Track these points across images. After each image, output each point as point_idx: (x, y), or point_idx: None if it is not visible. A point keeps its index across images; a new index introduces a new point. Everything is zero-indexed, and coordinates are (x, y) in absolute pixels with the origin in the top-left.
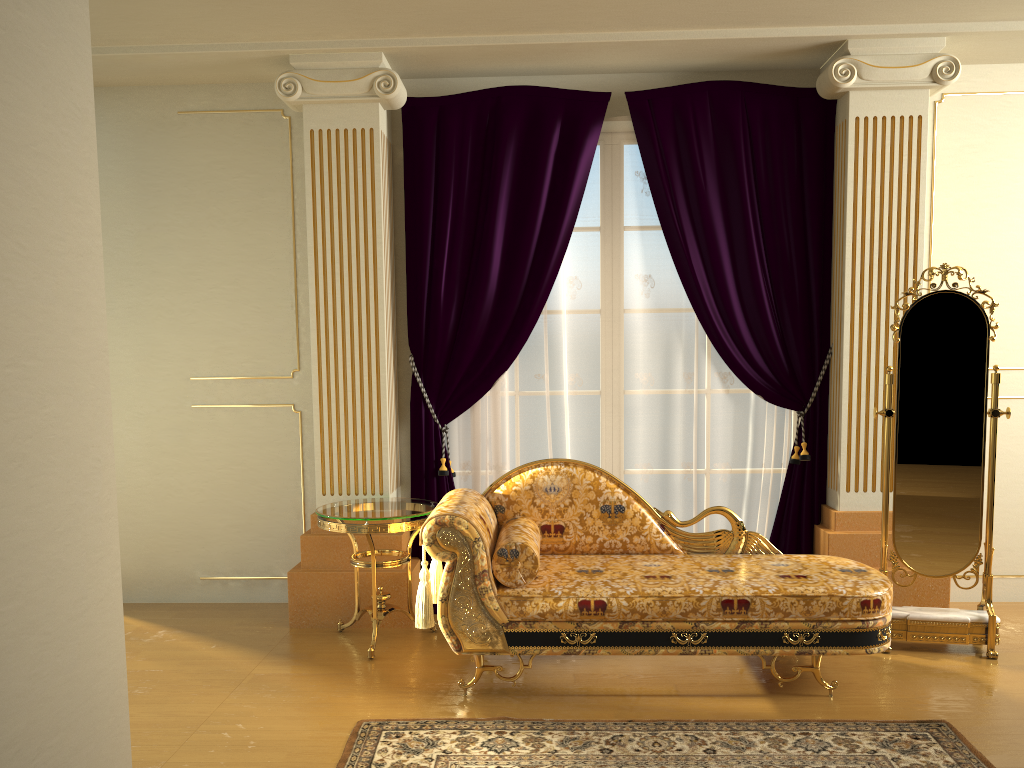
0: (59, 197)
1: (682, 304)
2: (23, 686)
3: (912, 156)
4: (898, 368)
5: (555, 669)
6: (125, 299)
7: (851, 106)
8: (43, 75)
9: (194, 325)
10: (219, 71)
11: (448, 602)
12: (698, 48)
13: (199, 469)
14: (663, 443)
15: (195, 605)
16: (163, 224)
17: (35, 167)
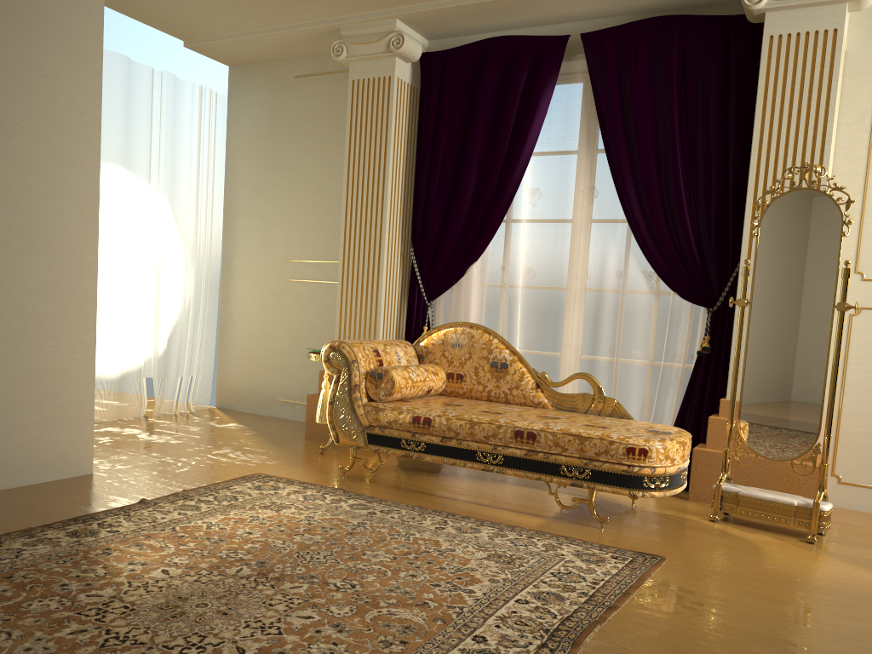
0: (60, 102)
1: (618, 211)
2: None
3: (824, 68)
4: (754, 261)
5: (427, 479)
6: (256, 205)
7: (766, 26)
8: (53, 31)
9: (291, 223)
10: (311, 45)
11: (333, 405)
12: None
13: (285, 324)
14: (593, 329)
15: (273, 417)
16: (280, 154)
17: (39, 83)
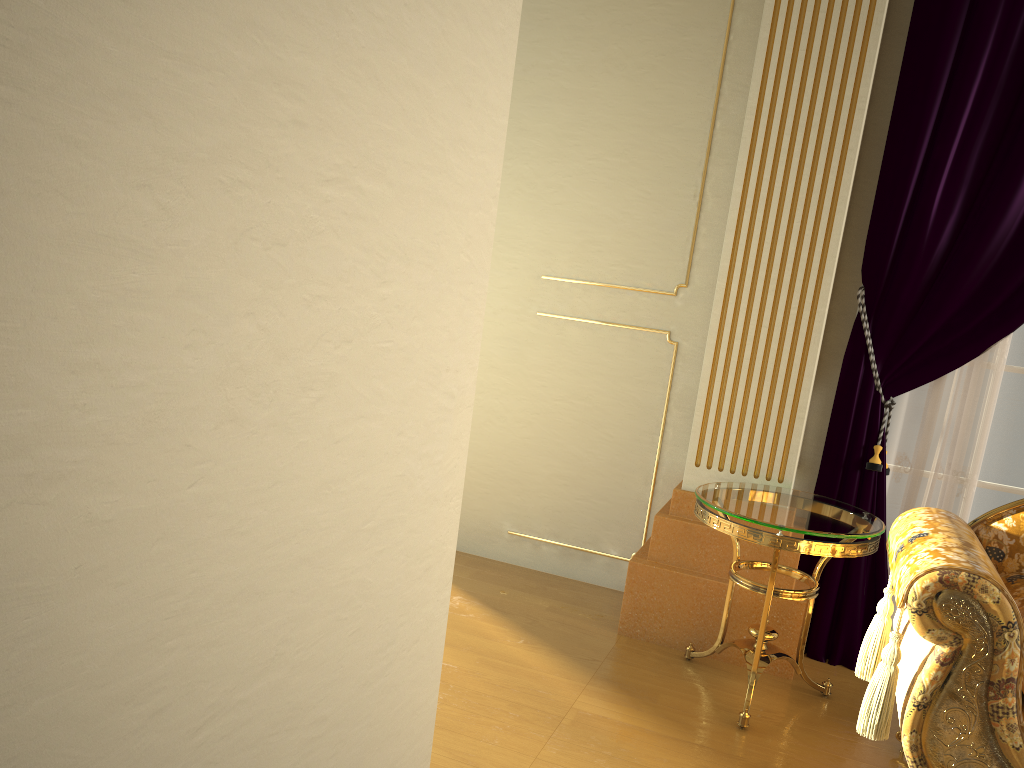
0: None
1: None
2: None
3: None
4: None
5: None
6: None
7: None
8: None
9: (559, 207)
10: None
11: (928, 712)
12: None
13: (531, 396)
14: None
15: (496, 564)
16: (544, 65)
17: None
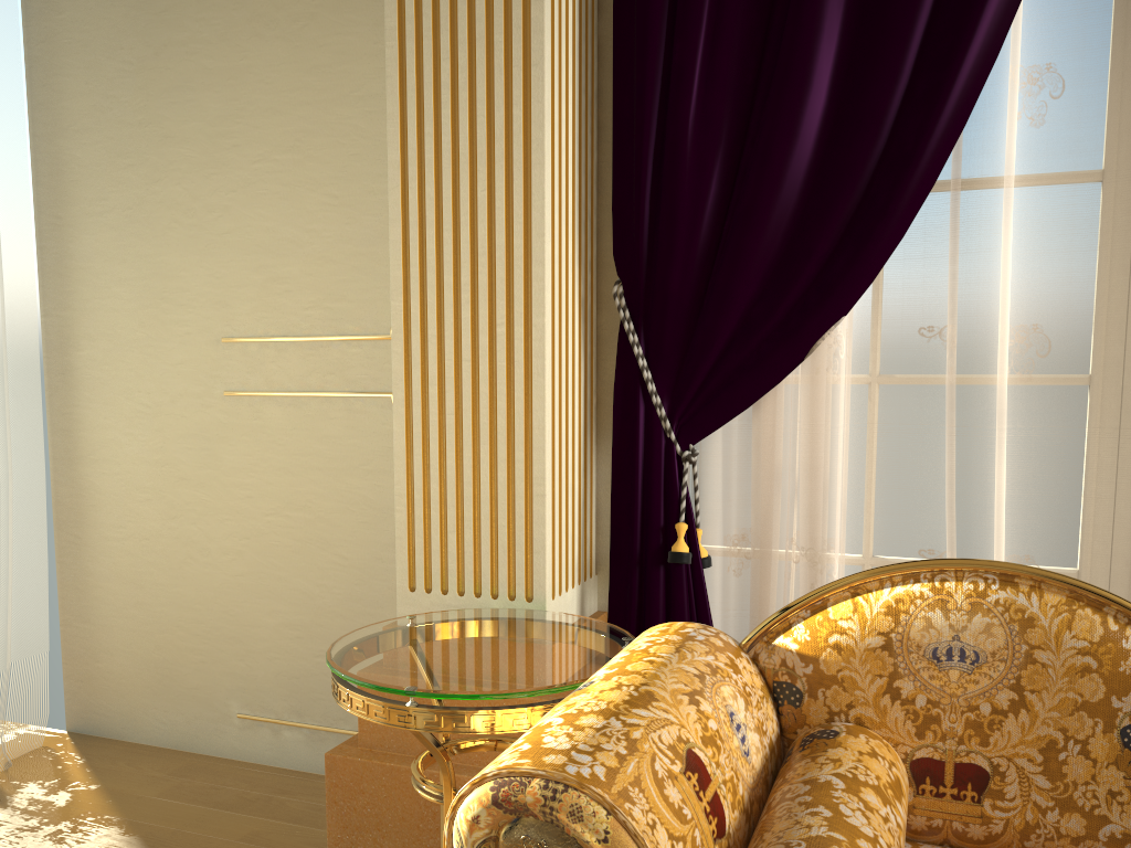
0: None
1: None
2: None
3: None
4: None
5: None
6: (122, 193)
7: None
8: None
9: (227, 237)
10: None
11: None
12: None
13: (236, 513)
14: None
15: (224, 766)
16: (178, 42)
17: None
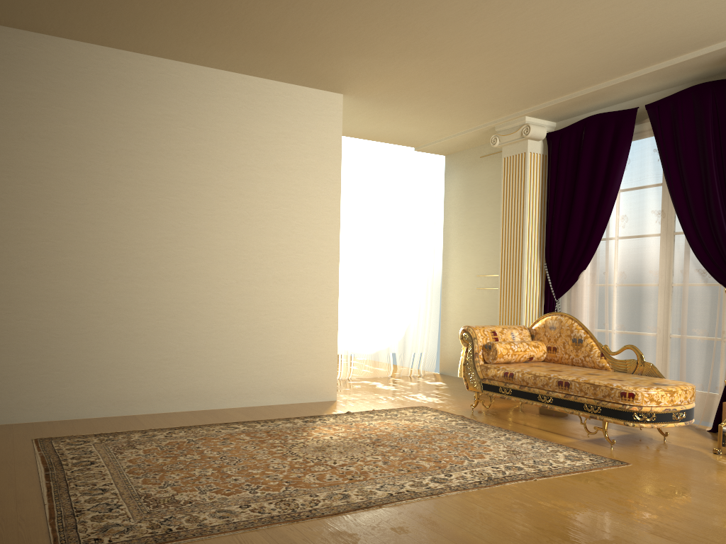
0: (319, 207)
1: (679, 226)
2: (286, 342)
3: None
4: None
5: (527, 416)
6: (459, 241)
7: None
8: (315, 173)
9: (479, 251)
10: (484, 137)
11: (465, 366)
12: (670, 72)
13: (477, 317)
14: (666, 314)
15: None
16: (472, 207)
17: (309, 200)
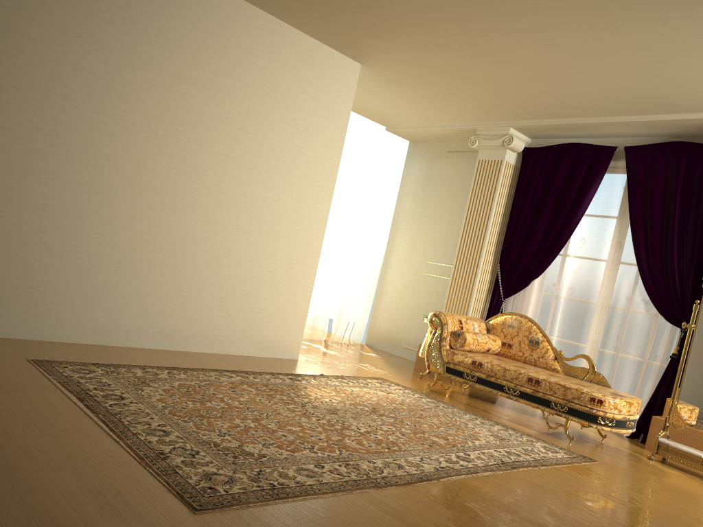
0: (319, 170)
1: (633, 259)
2: (265, 296)
3: None
4: (701, 302)
5: (477, 401)
6: (410, 225)
7: None
8: (323, 136)
9: (429, 239)
10: (459, 135)
11: (429, 347)
12: (657, 124)
13: (415, 299)
14: (605, 332)
15: (397, 356)
16: (430, 196)
17: (312, 160)
